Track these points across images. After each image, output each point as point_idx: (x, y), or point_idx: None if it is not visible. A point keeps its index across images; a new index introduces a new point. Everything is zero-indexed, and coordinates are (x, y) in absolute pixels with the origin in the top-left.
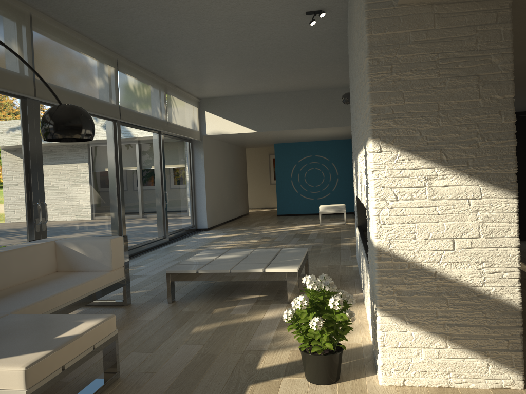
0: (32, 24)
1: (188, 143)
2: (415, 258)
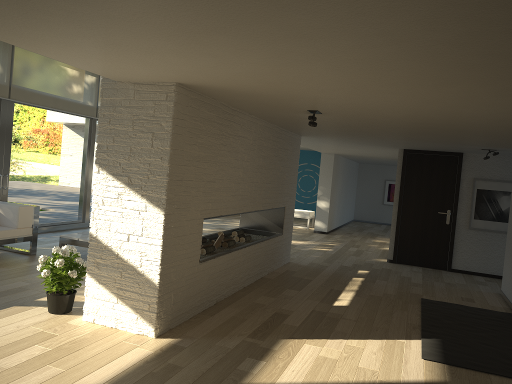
0: (14, 46)
1: None
2: (108, 243)
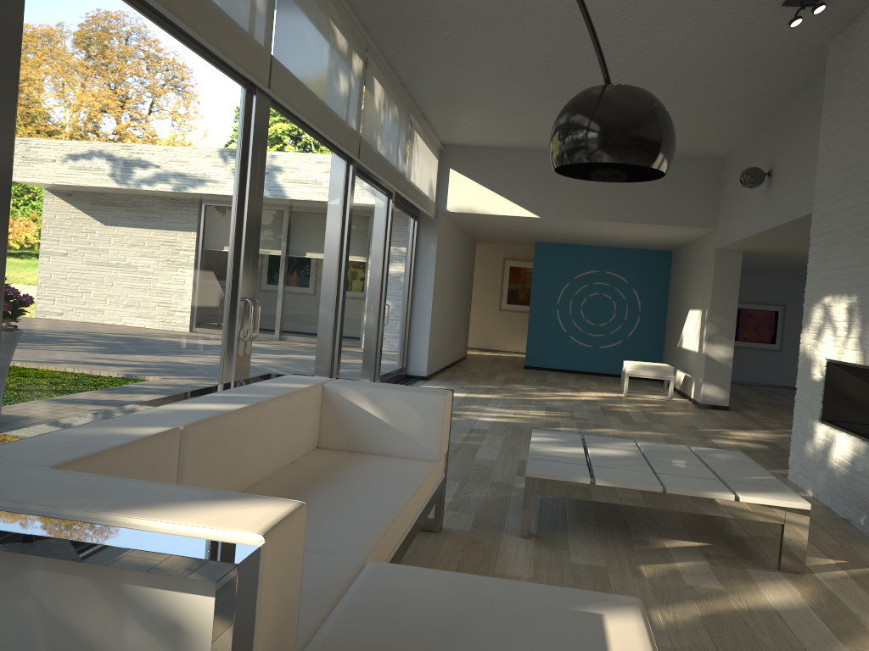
0: None
1: (413, 221)
2: None
